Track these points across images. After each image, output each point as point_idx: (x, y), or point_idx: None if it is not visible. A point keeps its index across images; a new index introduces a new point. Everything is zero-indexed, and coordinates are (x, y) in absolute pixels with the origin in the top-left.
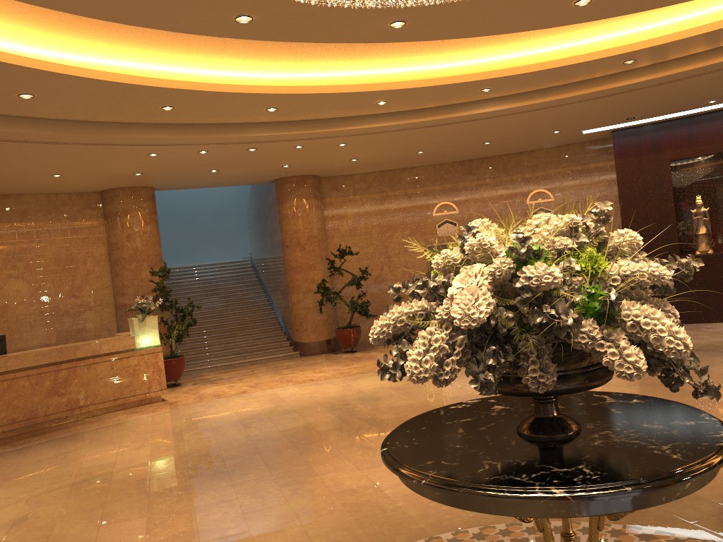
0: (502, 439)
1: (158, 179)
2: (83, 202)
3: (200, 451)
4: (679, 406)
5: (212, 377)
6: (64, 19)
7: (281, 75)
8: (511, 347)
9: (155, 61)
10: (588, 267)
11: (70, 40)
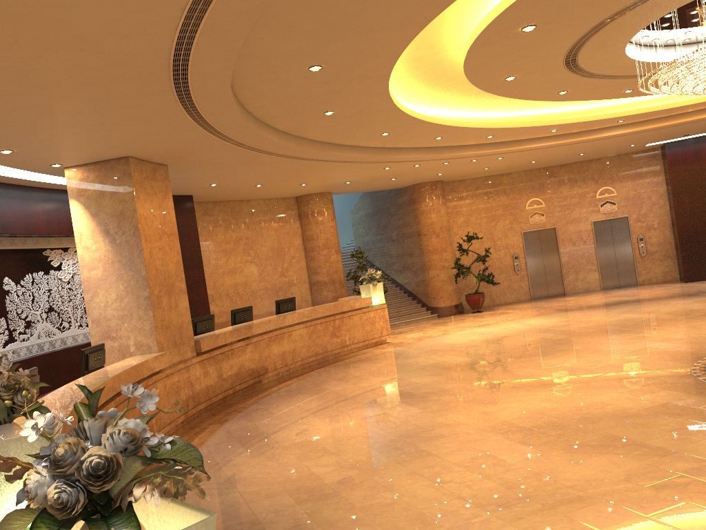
0: None
1: (348, 186)
2: (285, 205)
3: (493, 352)
4: None
5: (392, 331)
6: (445, 91)
7: (500, 115)
8: None
9: (449, 109)
10: None
11: (428, 101)
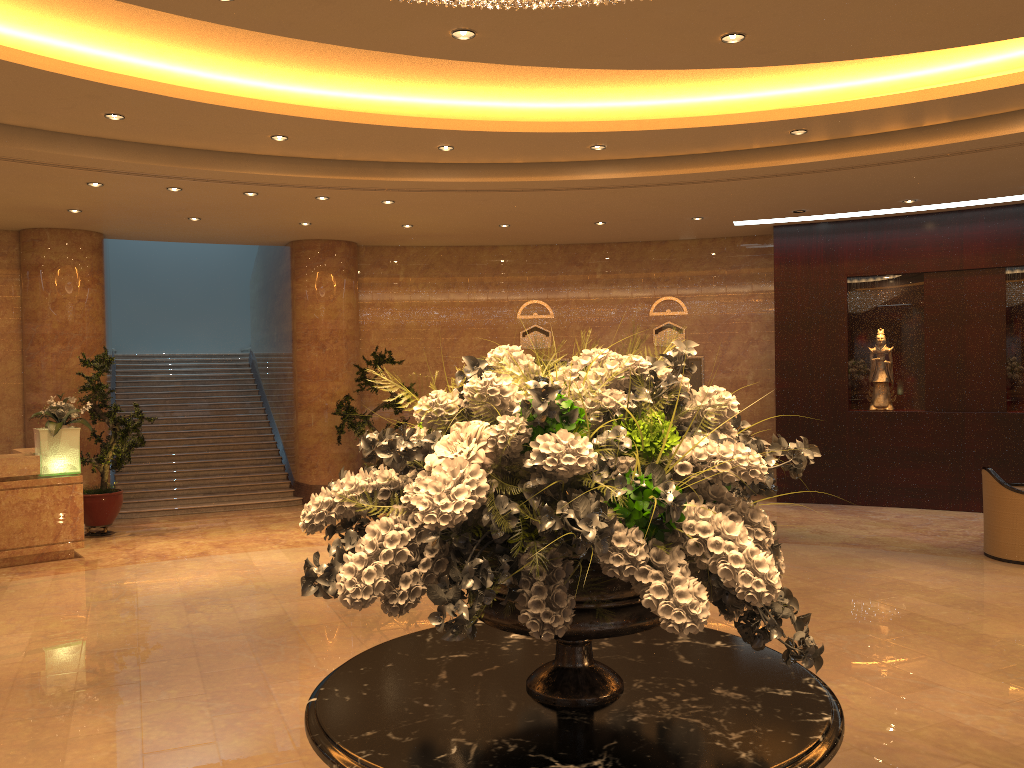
0: (498, 697)
1: (108, 222)
2: None
3: (108, 645)
4: (778, 660)
5: (163, 525)
6: None
7: (297, 89)
8: (511, 561)
9: (97, 42)
10: (645, 443)
11: None
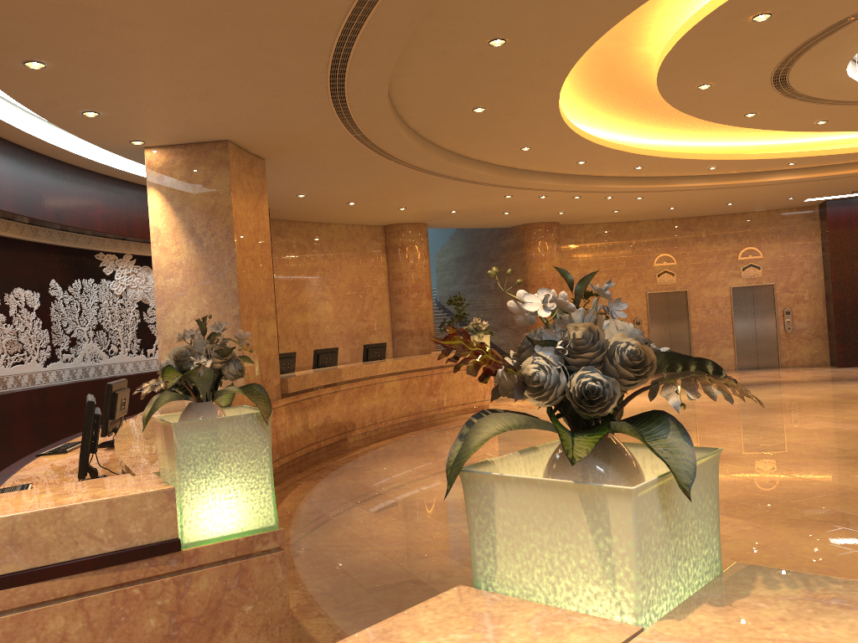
0: None
1: (451, 217)
2: (371, 234)
3: None
4: None
5: None
6: (608, 101)
7: (654, 142)
8: None
9: (601, 128)
10: None
11: (583, 112)
